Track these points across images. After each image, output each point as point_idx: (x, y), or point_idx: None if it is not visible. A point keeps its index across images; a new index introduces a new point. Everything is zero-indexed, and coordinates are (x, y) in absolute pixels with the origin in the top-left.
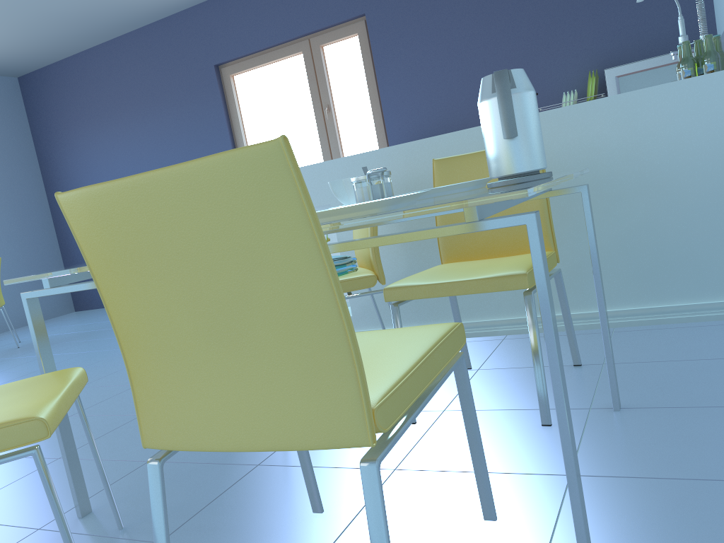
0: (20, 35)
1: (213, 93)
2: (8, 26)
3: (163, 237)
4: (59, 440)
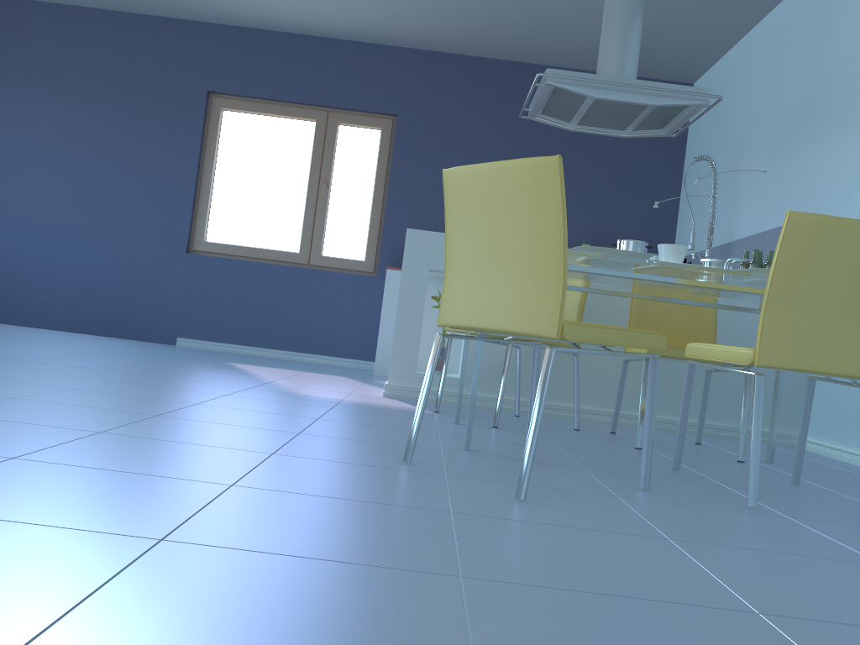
0: None
1: (195, 118)
2: None
3: (851, 253)
4: (475, 381)
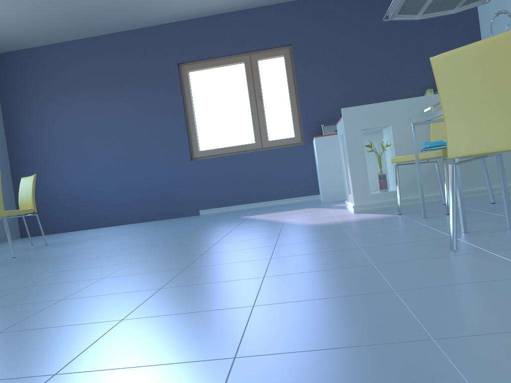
0: (38, 20)
1: (174, 81)
2: (40, 11)
3: None
4: (460, 188)
